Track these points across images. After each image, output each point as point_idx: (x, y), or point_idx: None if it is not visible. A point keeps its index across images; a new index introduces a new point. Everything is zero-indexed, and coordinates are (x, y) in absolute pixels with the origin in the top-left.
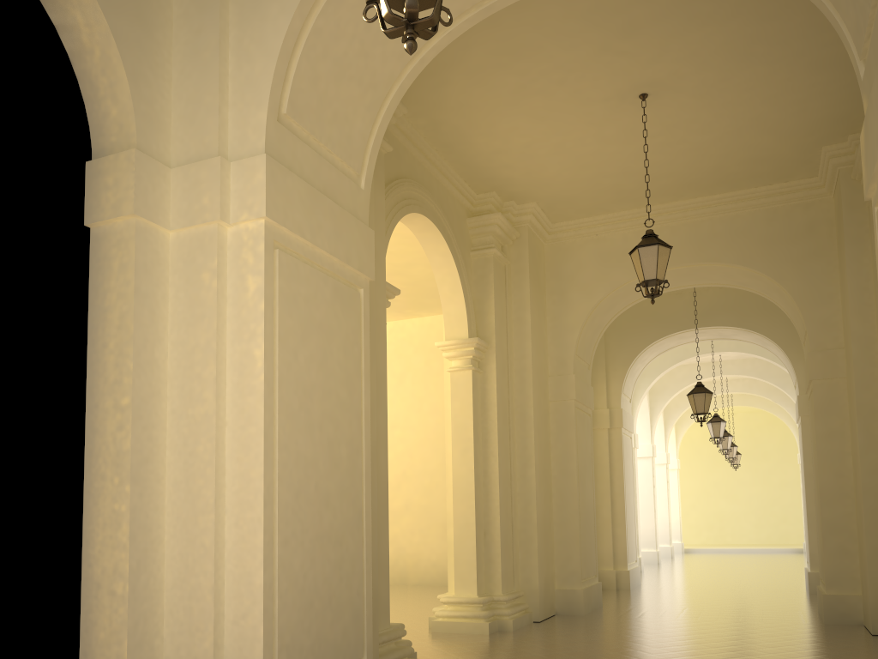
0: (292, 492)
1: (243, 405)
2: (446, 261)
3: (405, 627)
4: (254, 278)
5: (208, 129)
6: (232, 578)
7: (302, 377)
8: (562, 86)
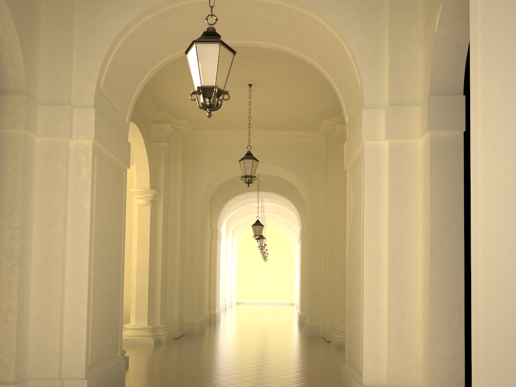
0: (97, 273)
1: (77, 230)
2: (141, 146)
3: None
4: (85, 168)
5: (62, 89)
6: (69, 314)
7: (102, 217)
8: None
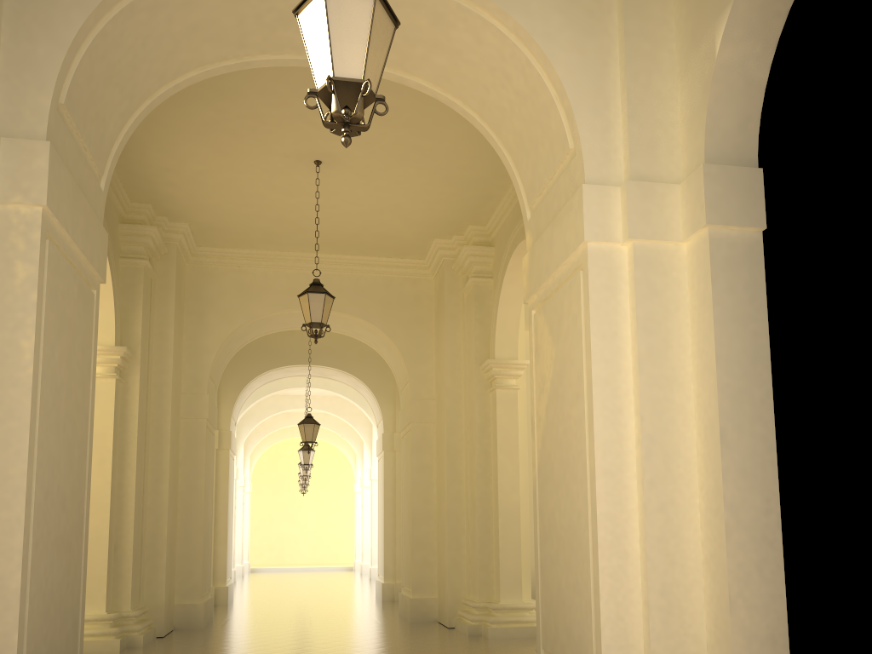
0: (44, 493)
1: (2, 397)
2: None
3: None
4: (25, 265)
5: None
6: None
7: (56, 374)
8: (253, 133)
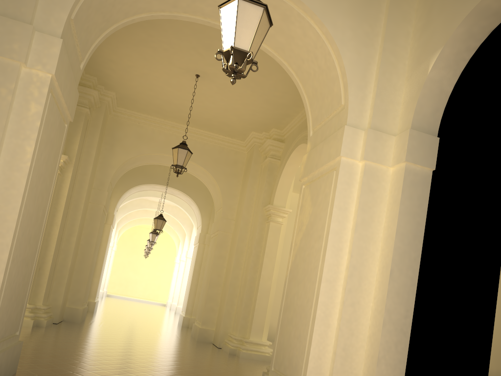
0: (22, 232)
1: (10, 175)
2: None
3: None
4: (36, 105)
5: (26, 4)
6: None
7: (40, 168)
8: (165, 51)
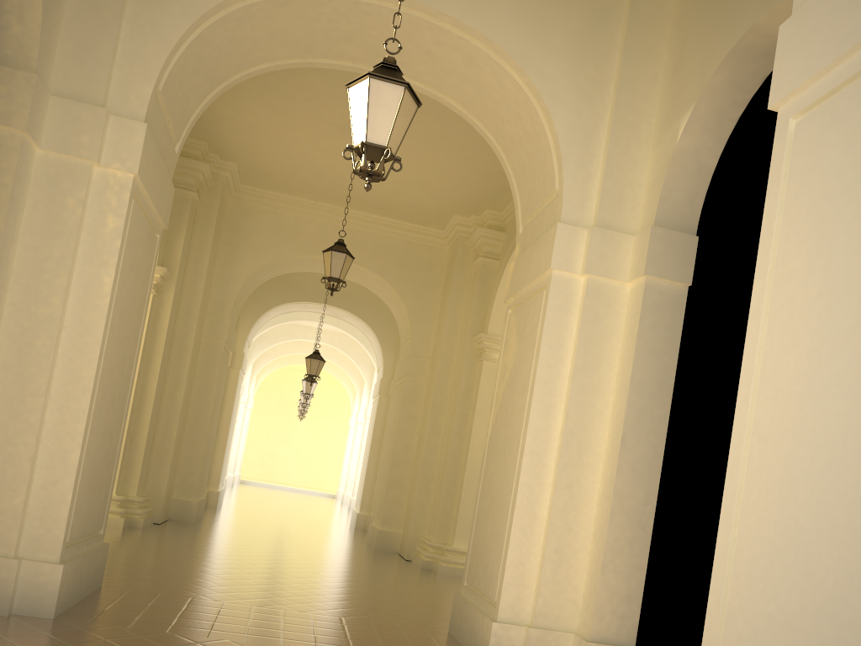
0: (102, 393)
1: (84, 317)
2: None
3: None
4: (114, 218)
5: (96, 79)
6: (47, 452)
7: (123, 303)
8: (307, 101)
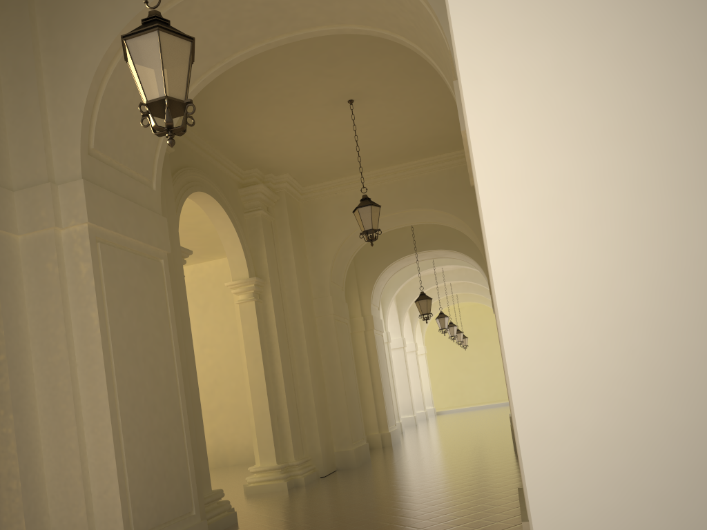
0: (129, 405)
1: (87, 351)
2: (226, 223)
3: (227, 494)
4: (85, 264)
5: (39, 163)
6: (94, 468)
7: (127, 327)
8: (293, 97)
